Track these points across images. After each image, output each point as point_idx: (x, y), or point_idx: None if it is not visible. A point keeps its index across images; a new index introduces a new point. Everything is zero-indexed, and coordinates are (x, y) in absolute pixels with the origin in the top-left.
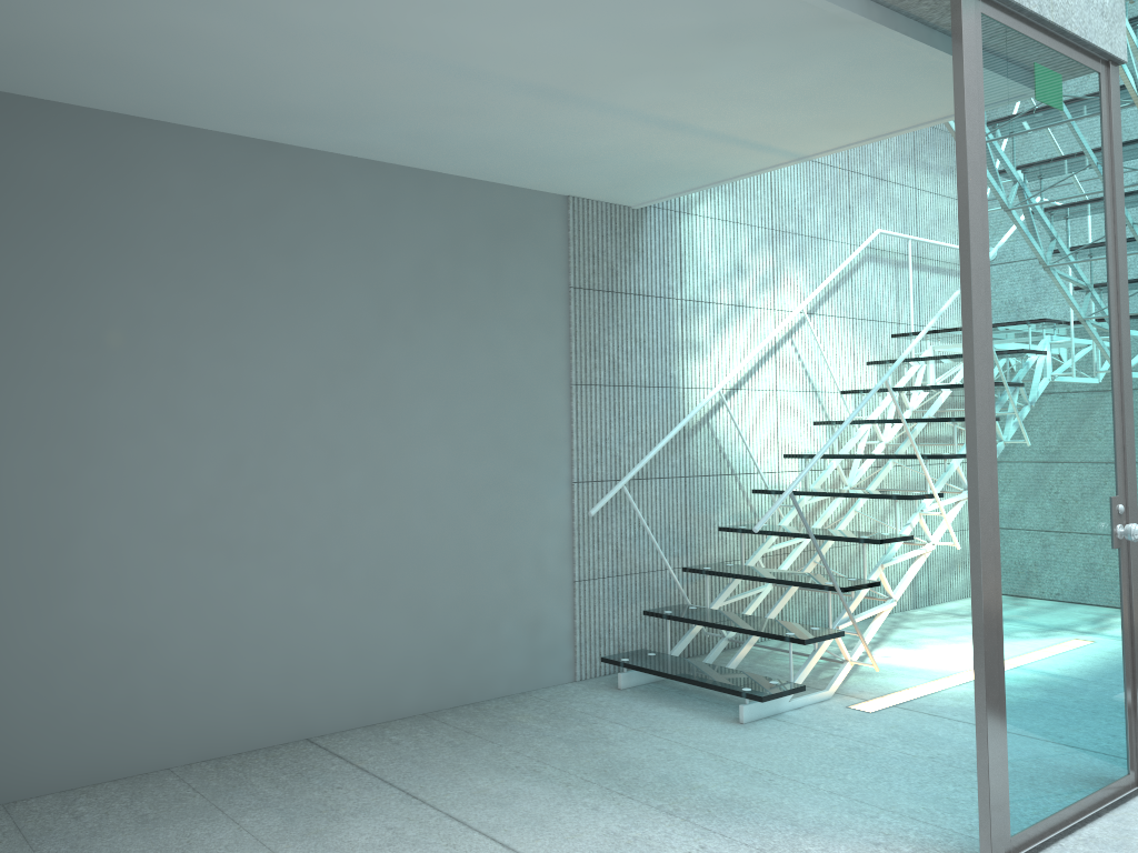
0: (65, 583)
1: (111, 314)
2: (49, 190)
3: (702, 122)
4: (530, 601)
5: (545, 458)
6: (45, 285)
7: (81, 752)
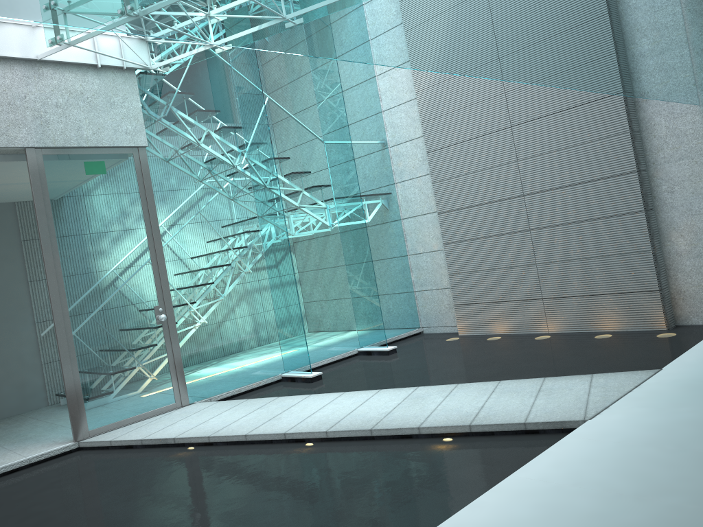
0: None
1: None
2: None
3: (15, 182)
4: (18, 376)
5: (18, 315)
6: None
7: None
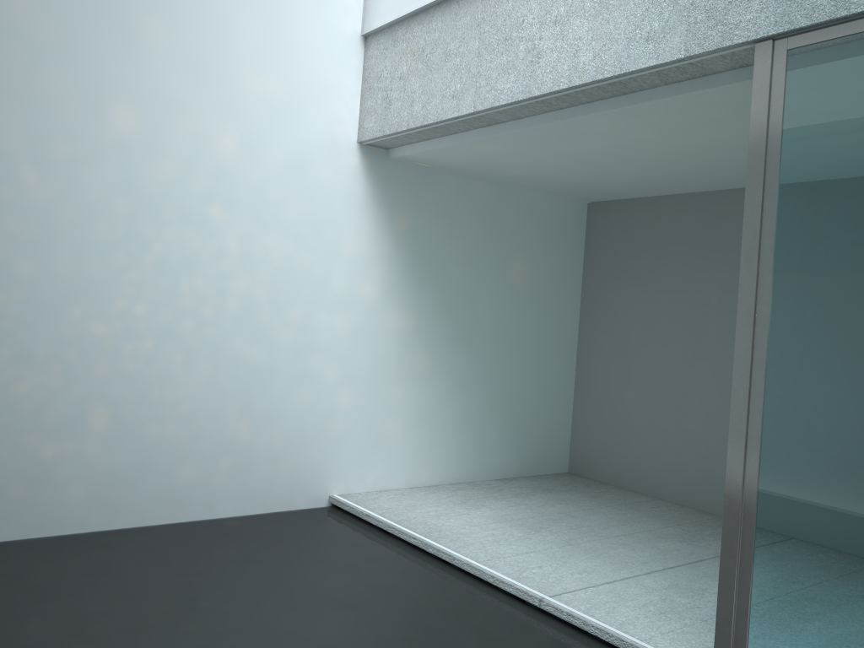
0: (686, 411)
1: (712, 288)
2: (692, 233)
3: None
4: None
5: None
6: (688, 276)
7: (687, 490)
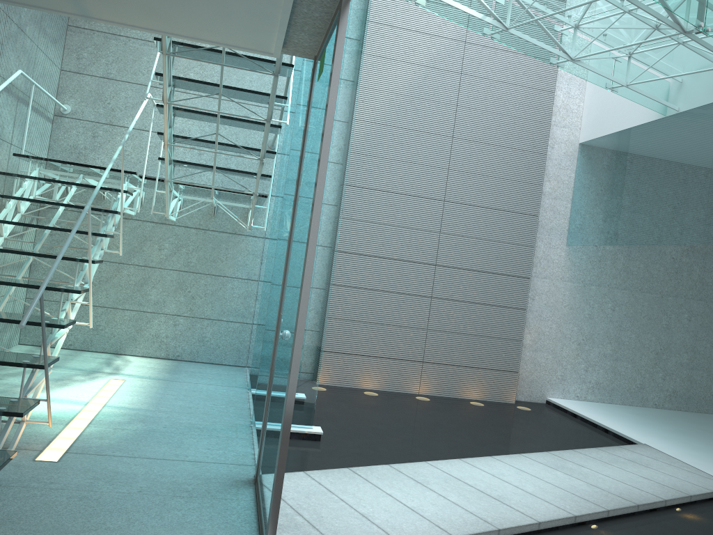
0: None
1: None
2: None
3: None
4: None
5: None
6: None
7: None
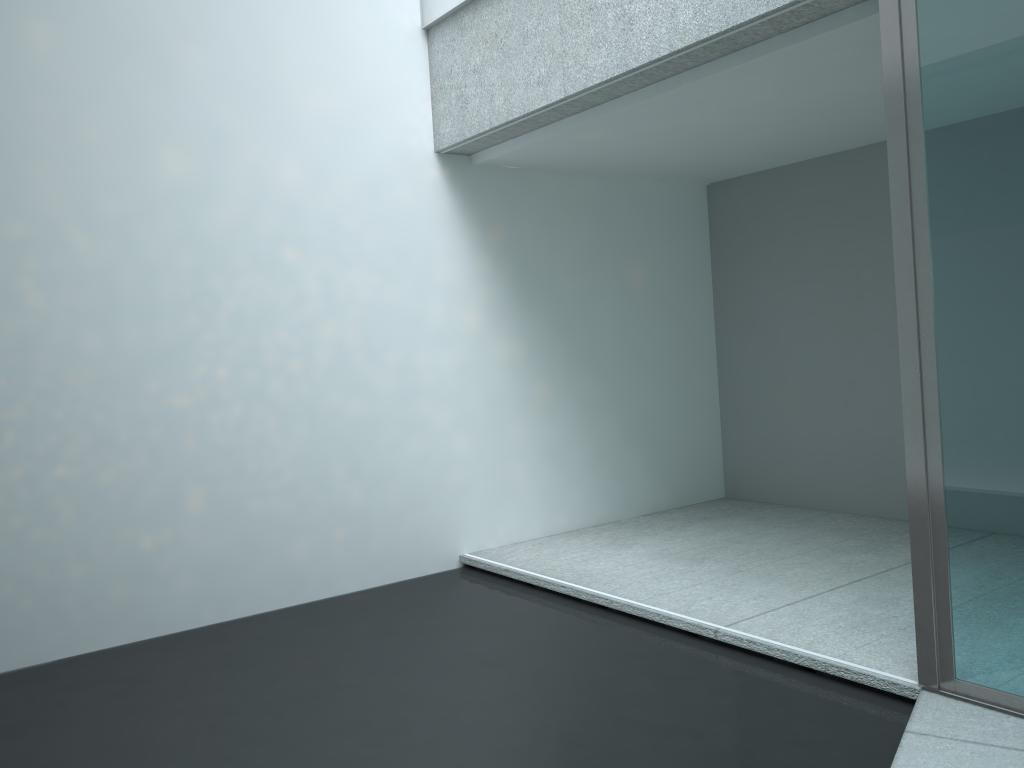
0: (852, 408)
1: (864, 262)
2: (832, 202)
3: None
4: None
5: None
6: (834, 253)
7: (865, 497)
